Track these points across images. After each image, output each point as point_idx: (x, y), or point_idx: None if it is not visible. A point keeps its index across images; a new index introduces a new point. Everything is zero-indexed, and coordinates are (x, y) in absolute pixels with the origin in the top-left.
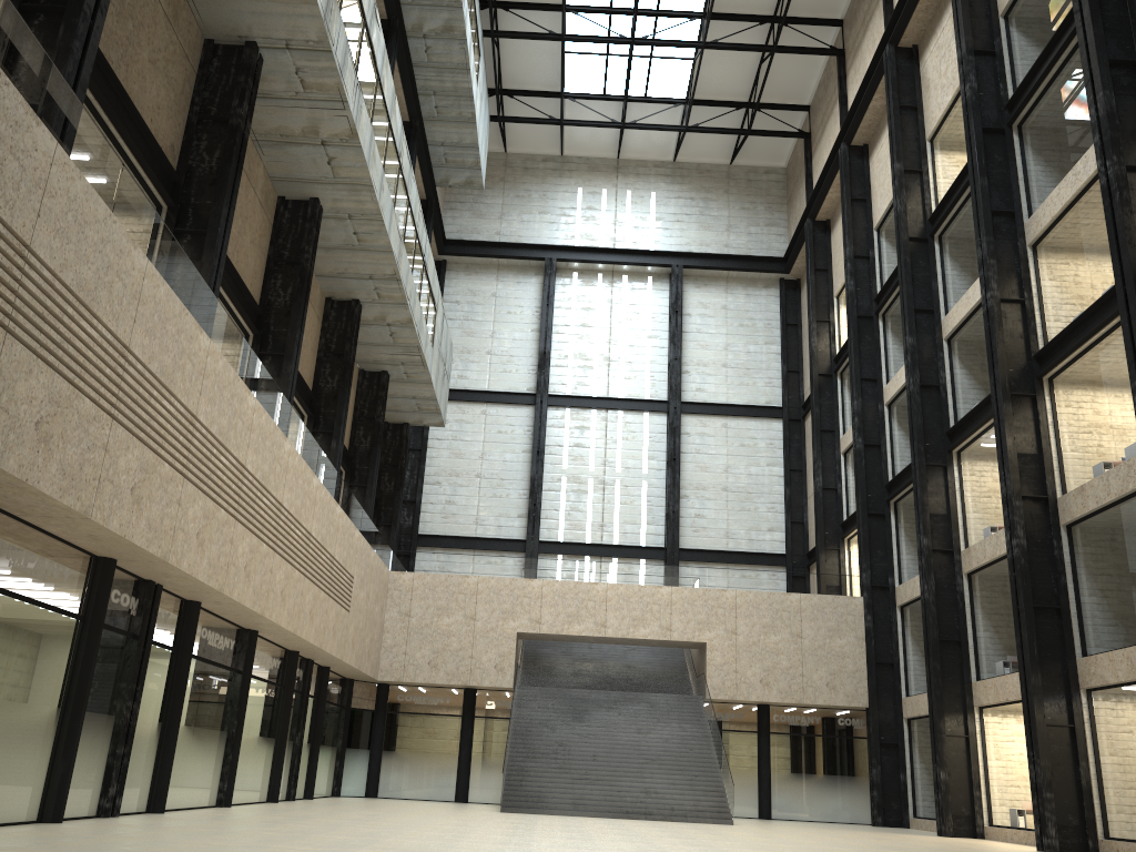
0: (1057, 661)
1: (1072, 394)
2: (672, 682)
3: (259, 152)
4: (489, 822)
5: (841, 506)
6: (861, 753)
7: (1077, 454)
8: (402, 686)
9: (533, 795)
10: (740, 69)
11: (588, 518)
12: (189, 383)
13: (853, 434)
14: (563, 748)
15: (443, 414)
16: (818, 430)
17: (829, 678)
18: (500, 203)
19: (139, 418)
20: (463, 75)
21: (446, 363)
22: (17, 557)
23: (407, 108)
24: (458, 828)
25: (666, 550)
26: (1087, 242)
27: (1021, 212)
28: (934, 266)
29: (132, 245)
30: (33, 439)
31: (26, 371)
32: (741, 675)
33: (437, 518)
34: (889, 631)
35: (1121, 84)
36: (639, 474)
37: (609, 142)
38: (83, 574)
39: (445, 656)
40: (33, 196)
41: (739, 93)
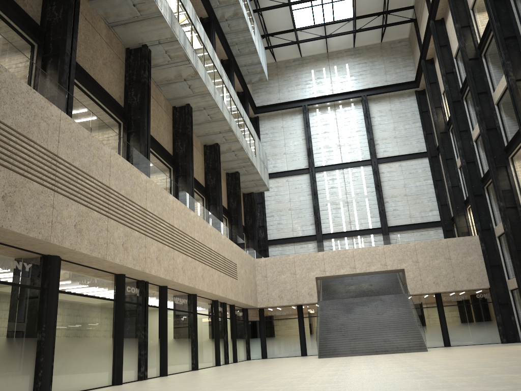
0: None
1: None
2: (392, 289)
3: (159, 90)
4: (308, 363)
5: (462, 193)
6: (490, 310)
7: None
8: (269, 308)
9: (332, 349)
10: None
11: (343, 220)
12: (140, 196)
13: (460, 158)
14: (343, 326)
15: (267, 185)
16: (444, 159)
17: (467, 276)
18: (277, 85)
19: (120, 215)
20: (247, 33)
21: (264, 162)
22: (82, 280)
23: (226, 53)
24: (291, 367)
25: (382, 228)
26: None
27: (519, 34)
28: (484, 70)
29: (102, 144)
30: (74, 232)
31: (65, 205)
32: (423, 281)
33: (275, 231)
34: (494, 249)
35: None
36: (363, 195)
37: (322, 46)
38: (112, 282)
39: (285, 292)
40: (55, 134)
41: (378, 8)
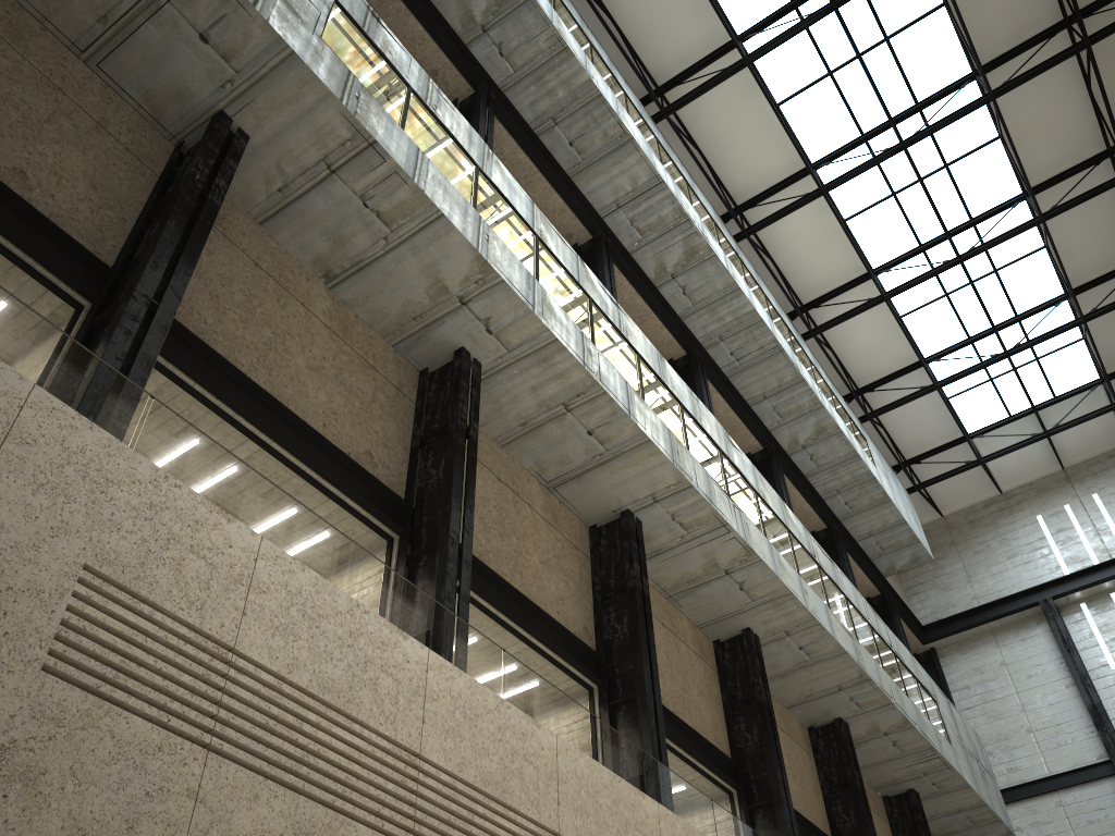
0: None
1: None
2: None
3: (676, 606)
4: None
5: None
6: None
7: None
8: None
9: None
10: None
11: None
12: None
13: None
14: None
15: (1004, 820)
16: None
17: None
18: (961, 566)
19: None
20: (855, 463)
21: (979, 757)
22: None
23: (819, 516)
24: None
25: None
26: None
27: None
28: None
29: (534, 725)
30: None
31: None
32: None
33: None
34: None
35: None
36: None
37: (1043, 457)
38: None
39: None
40: (414, 705)
41: None
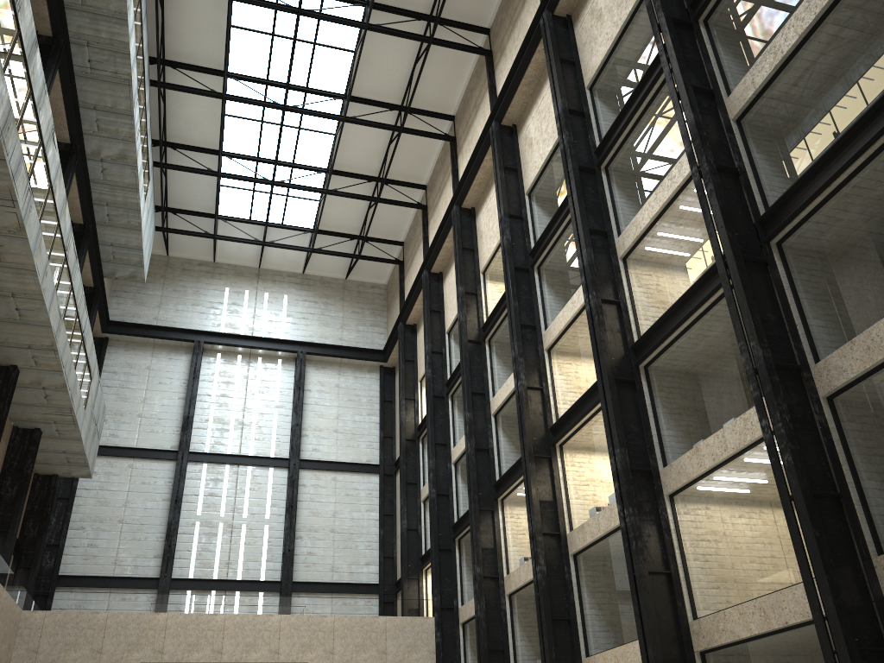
0: (569, 662)
1: (574, 456)
2: None
3: None
4: None
5: (421, 543)
6: None
7: (579, 500)
8: None
9: None
10: (354, 211)
11: (217, 557)
12: None
13: (429, 486)
14: None
15: (91, 467)
16: (404, 483)
17: None
18: (160, 295)
19: None
20: (133, 193)
21: (98, 423)
22: None
23: (82, 213)
24: None
25: (282, 583)
26: (581, 349)
27: (540, 326)
28: (485, 361)
29: None
30: None
31: None
32: None
33: (78, 560)
34: (454, 645)
35: (597, 245)
36: (263, 518)
37: (253, 255)
38: None
39: None
40: None
41: (353, 228)
